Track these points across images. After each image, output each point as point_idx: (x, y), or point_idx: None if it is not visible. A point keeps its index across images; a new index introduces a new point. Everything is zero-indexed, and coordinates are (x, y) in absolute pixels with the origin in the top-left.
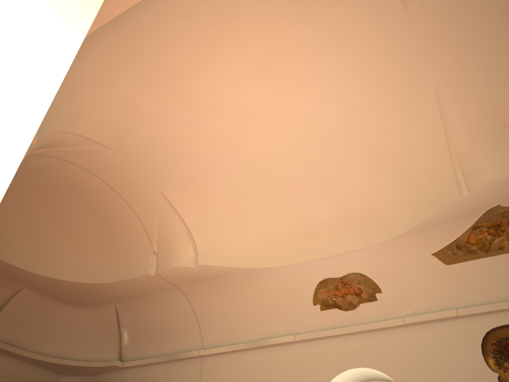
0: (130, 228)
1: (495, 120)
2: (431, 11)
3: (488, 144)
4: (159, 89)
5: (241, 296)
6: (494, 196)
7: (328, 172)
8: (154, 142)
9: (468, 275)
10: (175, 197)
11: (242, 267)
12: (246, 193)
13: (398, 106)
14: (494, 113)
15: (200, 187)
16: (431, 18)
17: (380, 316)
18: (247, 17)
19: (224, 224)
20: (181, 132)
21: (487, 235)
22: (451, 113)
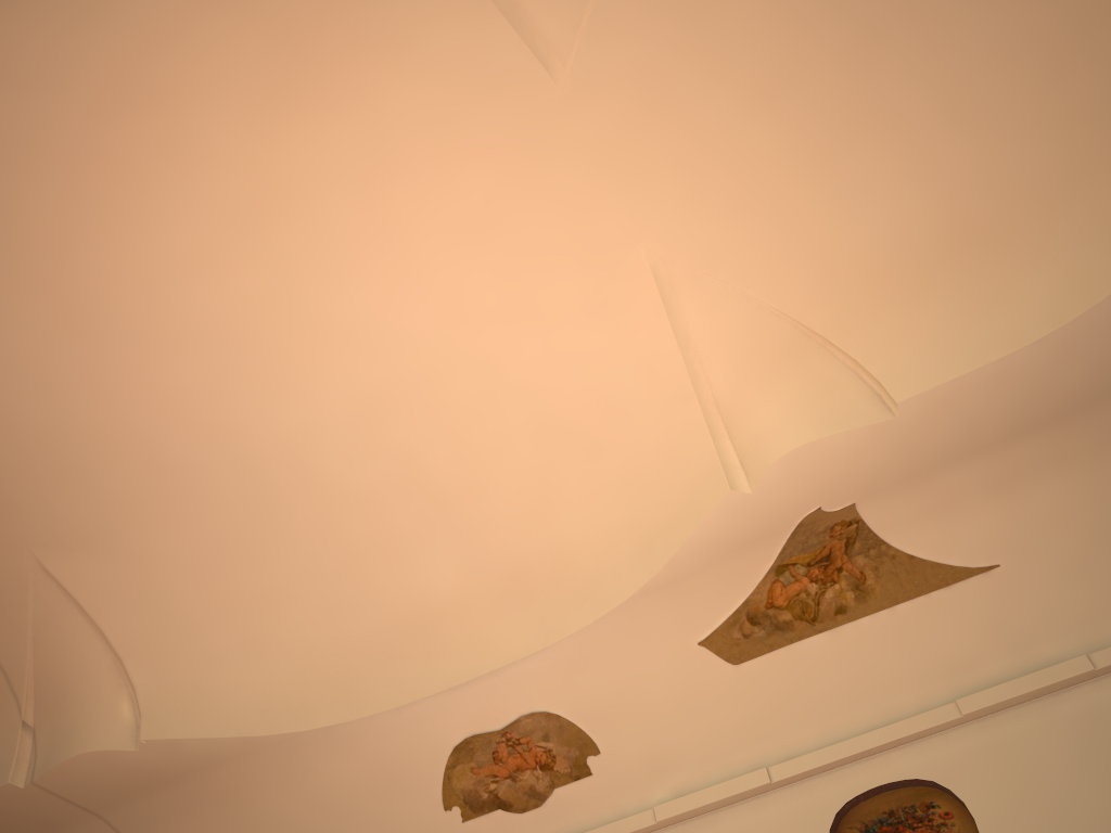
0: None
1: (782, 321)
2: (607, 82)
3: (775, 374)
4: None
5: (267, 813)
6: (805, 489)
7: (450, 474)
8: (0, 426)
9: (783, 683)
10: (75, 570)
11: (260, 735)
12: (259, 545)
13: (578, 304)
14: (778, 306)
15: (140, 540)
16: (612, 100)
17: (601, 812)
18: (192, 97)
19: (211, 628)
20: (70, 397)
21: (808, 583)
22: (691, 312)
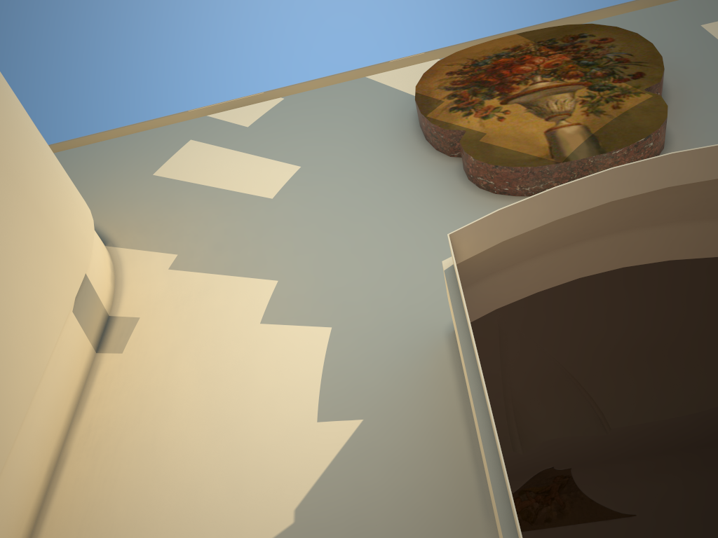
0: None
1: (557, 367)
2: None
3: (548, 394)
4: None
5: None
6: (549, 457)
7: None
8: None
9: None
10: None
11: None
12: None
13: None
14: (558, 359)
15: None
16: None
17: None
18: None
19: None
20: None
21: (534, 502)
22: (512, 351)
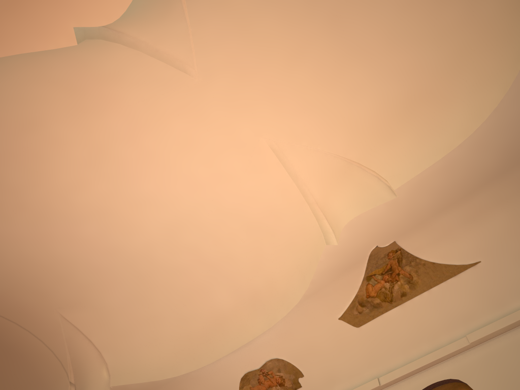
0: (44, 361)
1: (337, 158)
2: (217, 70)
3: (339, 185)
4: (6, 209)
5: None
6: (365, 238)
7: (215, 253)
8: (29, 263)
9: (382, 334)
10: (75, 316)
11: (158, 380)
12: (145, 296)
13: (244, 169)
14: (334, 152)
15: (97, 300)
16: (223, 77)
17: None
18: (48, 120)
19: (134, 334)
20: (50, 247)
21: (384, 283)
22: (295, 162)
